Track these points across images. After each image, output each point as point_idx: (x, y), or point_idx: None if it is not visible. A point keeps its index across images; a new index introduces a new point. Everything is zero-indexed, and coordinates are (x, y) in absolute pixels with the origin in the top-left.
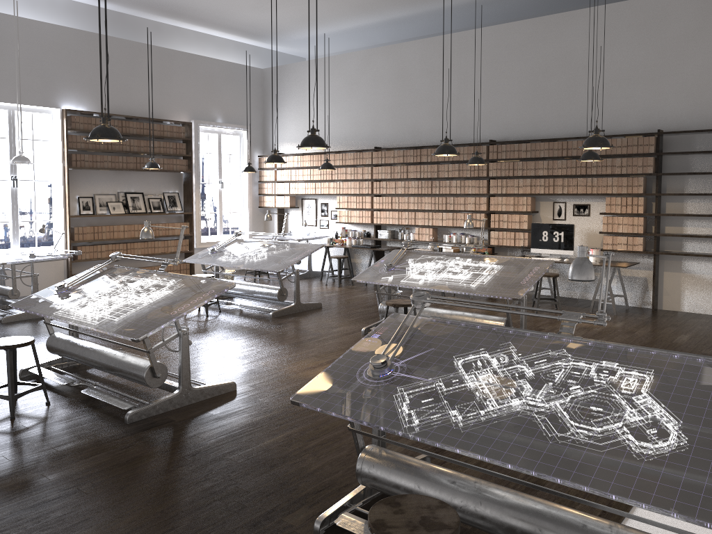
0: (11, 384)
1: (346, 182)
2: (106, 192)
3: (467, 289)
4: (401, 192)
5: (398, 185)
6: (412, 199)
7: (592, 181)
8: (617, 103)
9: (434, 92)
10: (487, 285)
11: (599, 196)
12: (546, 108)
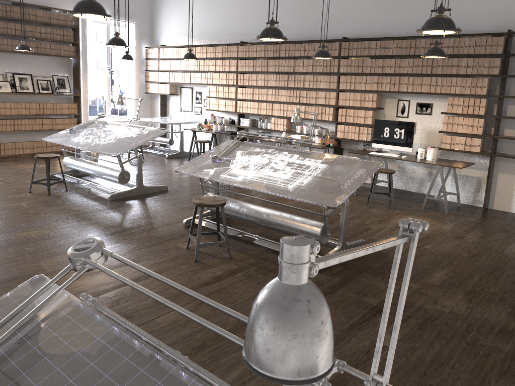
0: None
1: (215, 73)
2: None
3: (283, 191)
4: (261, 85)
5: (258, 77)
6: (270, 91)
7: (437, 80)
8: (469, 2)
9: None
10: (305, 187)
11: (442, 96)
12: (398, 7)
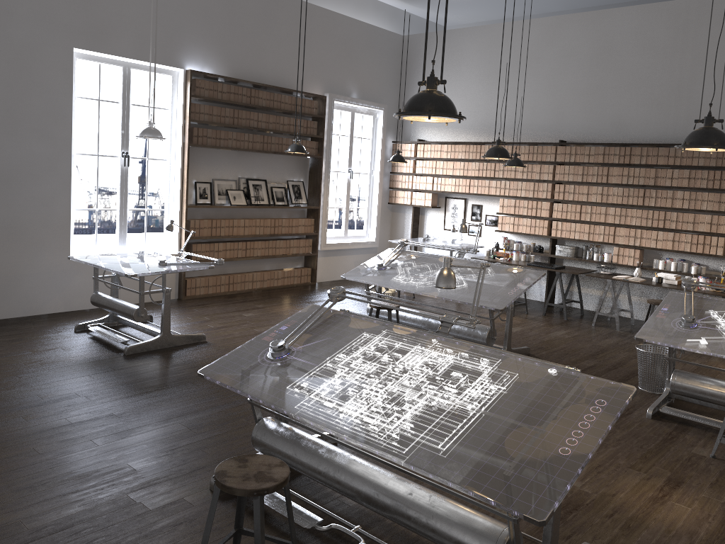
0: None
1: (515, 182)
2: (225, 177)
3: None
4: (596, 201)
5: (592, 191)
6: (612, 210)
7: None
8: None
9: (654, 74)
10: None
11: None
12: None
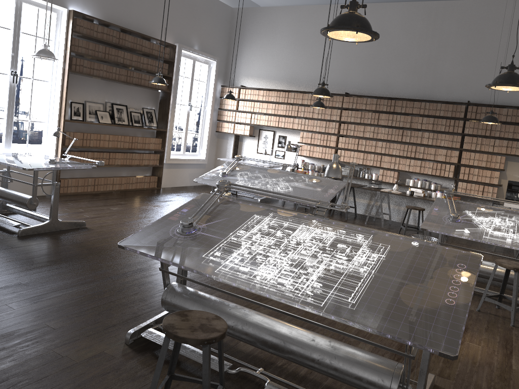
0: None
1: (312, 120)
2: (95, 100)
3: None
4: (369, 136)
5: (366, 129)
6: (380, 143)
7: None
8: None
9: (412, 51)
10: None
11: None
12: None
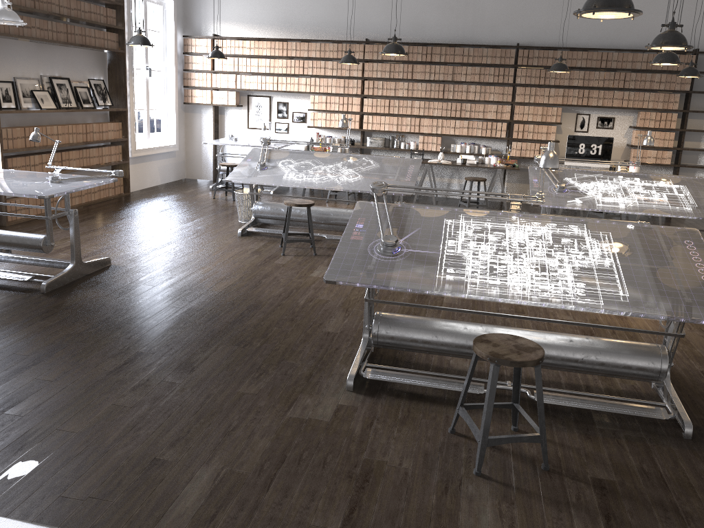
0: (544, 417)
1: (325, 79)
2: (27, 75)
3: (690, 213)
4: (402, 95)
5: (399, 86)
6: (417, 103)
7: (629, 95)
8: (654, 18)
9: None
10: None
11: (624, 110)
12: None
